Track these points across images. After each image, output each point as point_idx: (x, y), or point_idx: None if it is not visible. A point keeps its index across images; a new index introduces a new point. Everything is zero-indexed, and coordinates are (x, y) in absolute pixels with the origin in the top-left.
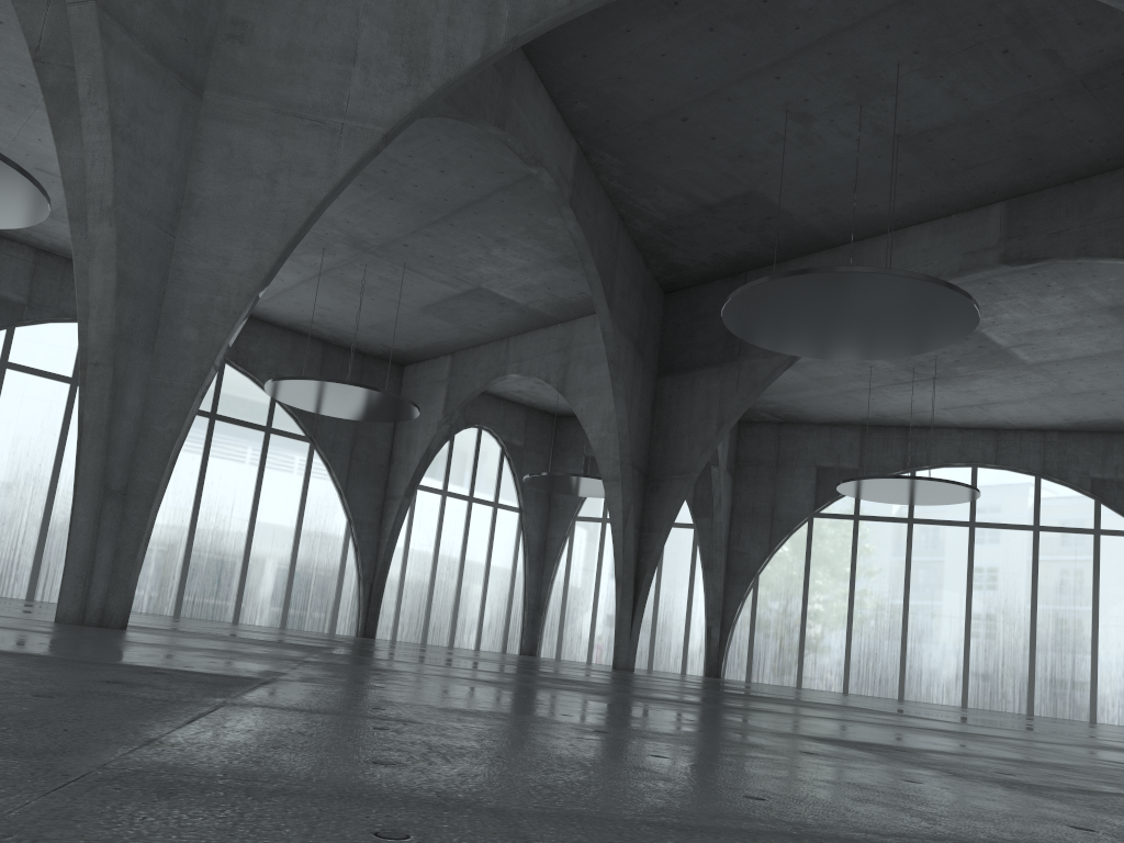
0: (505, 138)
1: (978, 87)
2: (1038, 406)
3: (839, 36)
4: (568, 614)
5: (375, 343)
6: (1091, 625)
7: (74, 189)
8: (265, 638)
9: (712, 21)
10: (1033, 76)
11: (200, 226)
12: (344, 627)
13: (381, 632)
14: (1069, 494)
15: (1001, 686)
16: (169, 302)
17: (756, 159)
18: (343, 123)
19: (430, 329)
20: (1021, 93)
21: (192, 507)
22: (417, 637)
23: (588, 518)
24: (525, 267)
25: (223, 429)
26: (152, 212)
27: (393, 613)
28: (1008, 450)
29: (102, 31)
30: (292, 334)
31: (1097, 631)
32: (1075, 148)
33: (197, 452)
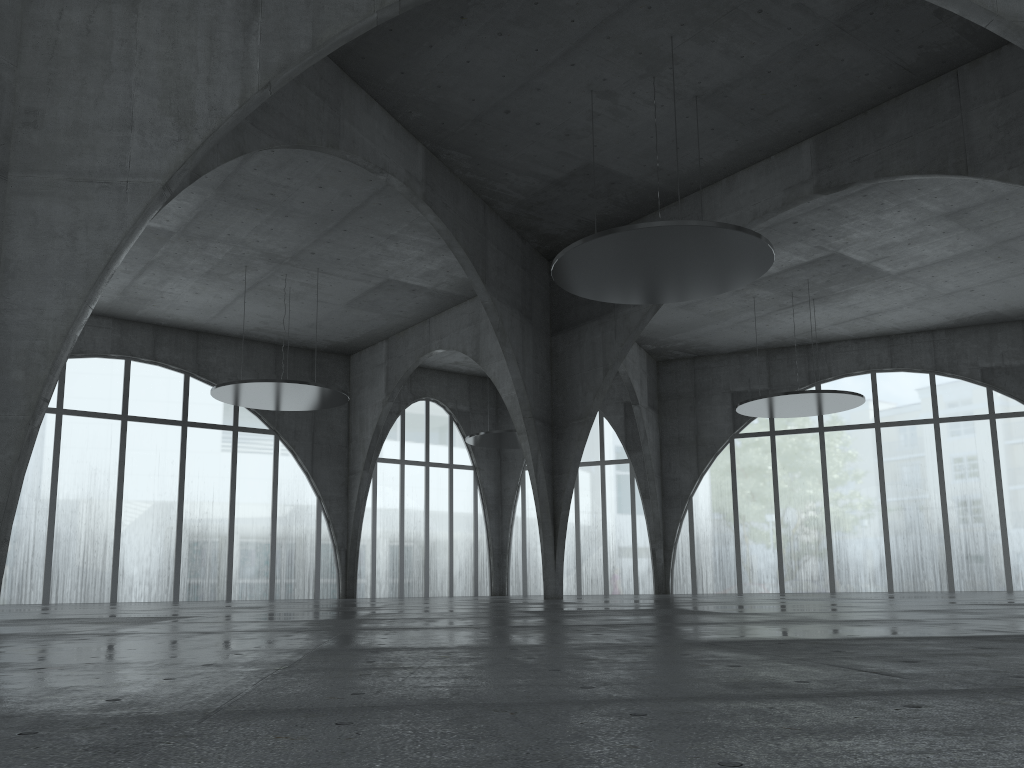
0: (344, 155)
1: (749, 45)
2: (918, 310)
3: (611, 22)
4: (528, 554)
5: (319, 339)
6: (997, 502)
7: None
8: (163, 614)
9: (499, 27)
10: (793, 28)
11: (17, 285)
12: (326, 591)
13: (361, 592)
14: (962, 385)
15: (922, 569)
16: None
17: (582, 135)
18: (127, 181)
19: (361, 321)
20: (788, 44)
21: (177, 505)
22: (394, 592)
23: None
24: (420, 256)
25: (195, 434)
26: None
27: (370, 573)
28: (901, 353)
29: None
30: (245, 342)
31: (1003, 507)
32: (855, 83)
33: (175, 457)
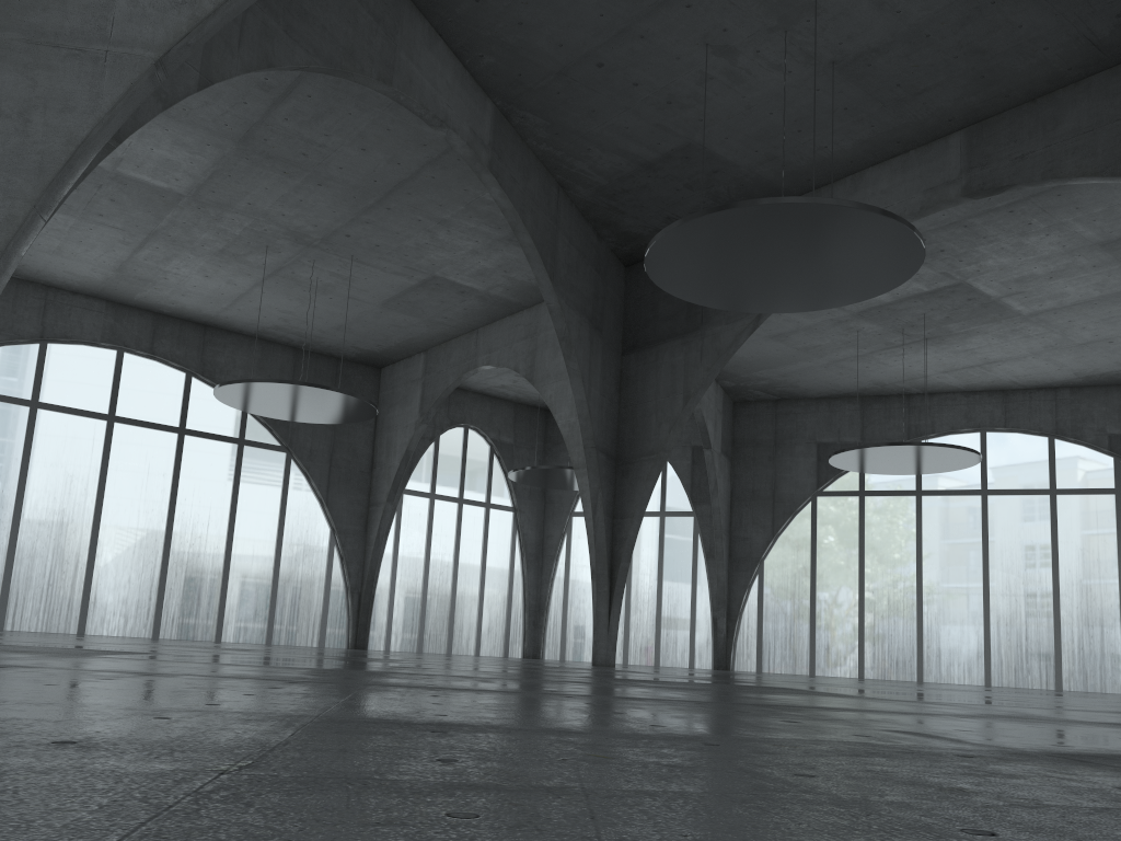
0: (397, 96)
1: None
2: (1044, 361)
3: None
4: (570, 613)
5: (346, 345)
6: (1118, 590)
7: None
8: (119, 648)
9: None
10: None
11: None
12: (333, 639)
13: (373, 643)
14: (1086, 453)
15: (1026, 661)
16: None
17: (687, 105)
18: (107, 50)
19: (397, 326)
20: None
21: (165, 525)
22: (412, 645)
23: None
24: (475, 249)
25: (193, 444)
26: None
27: (385, 622)
28: (1017, 411)
29: None
30: (260, 342)
31: None
32: (1030, 59)
33: (167, 469)
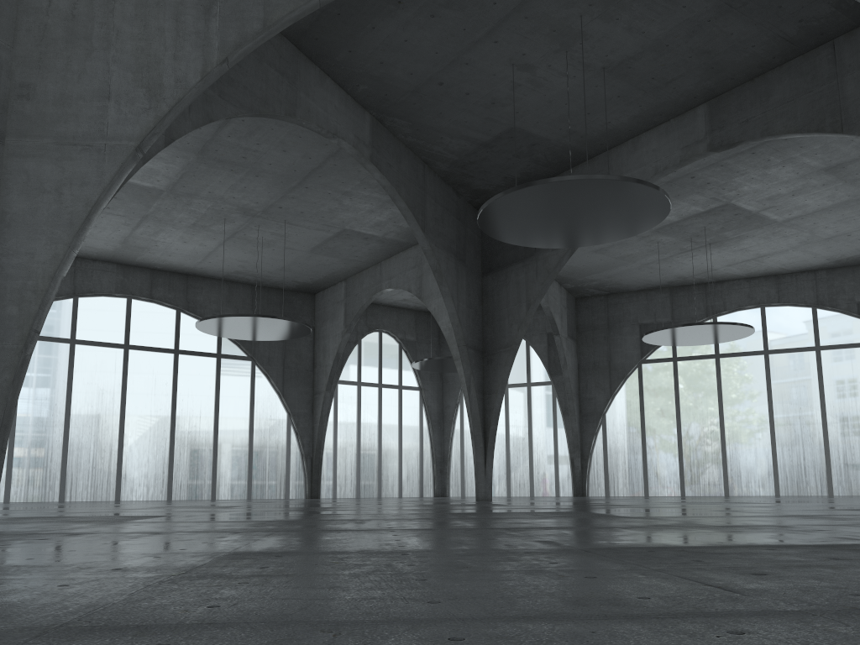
0: (300, 123)
1: (649, 21)
2: (802, 252)
3: (528, 4)
4: (466, 461)
5: (288, 280)
6: None
7: None
8: (143, 513)
9: (431, 10)
10: (687, 6)
11: (12, 234)
12: (295, 492)
13: (324, 493)
14: (841, 318)
15: (805, 476)
16: None
17: (506, 103)
18: (105, 144)
19: (323, 265)
20: (683, 20)
21: (170, 420)
22: (352, 493)
23: None
24: (371, 209)
25: (185, 360)
26: None
27: (331, 477)
28: (787, 290)
29: None
30: (227, 283)
31: None
32: (743, 54)
33: (168, 379)
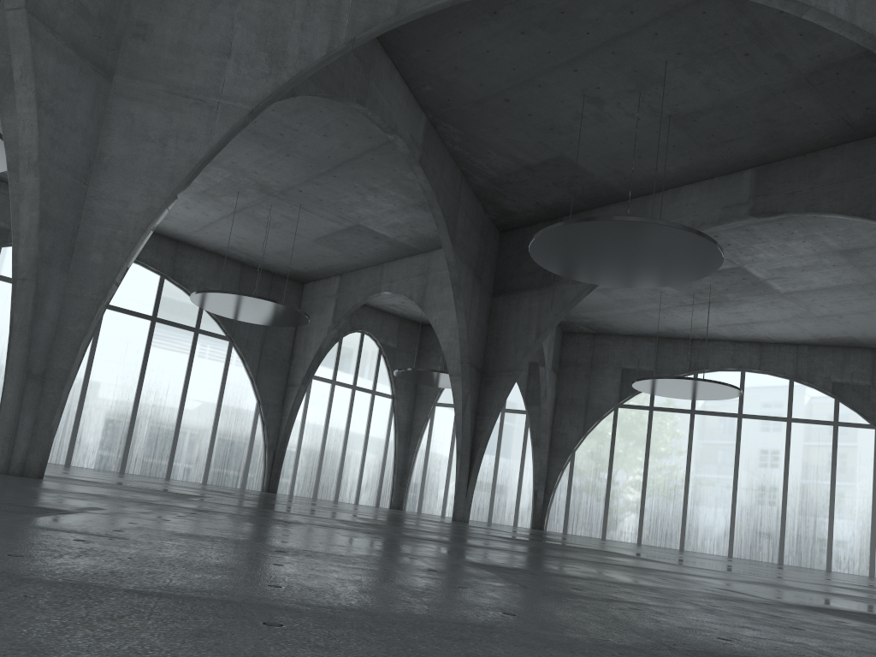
0: (366, 112)
1: (728, 81)
2: (791, 325)
3: (620, 40)
4: (427, 478)
5: (281, 265)
6: (829, 495)
7: (12, 147)
8: (163, 489)
9: (523, 26)
10: (769, 73)
11: (107, 177)
12: (252, 484)
13: (281, 489)
14: (815, 394)
15: (759, 541)
16: (82, 234)
17: (563, 132)
18: (218, 102)
19: (323, 256)
20: (760, 86)
21: (136, 389)
22: (310, 493)
23: (445, 404)
24: (392, 210)
25: (161, 329)
26: (69, 166)
27: (291, 474)
28: (769, 359)
29: (31, 31)
30: (217, 257)
31: (833, 500)
32: (804, 129)
33: (140, 347)
